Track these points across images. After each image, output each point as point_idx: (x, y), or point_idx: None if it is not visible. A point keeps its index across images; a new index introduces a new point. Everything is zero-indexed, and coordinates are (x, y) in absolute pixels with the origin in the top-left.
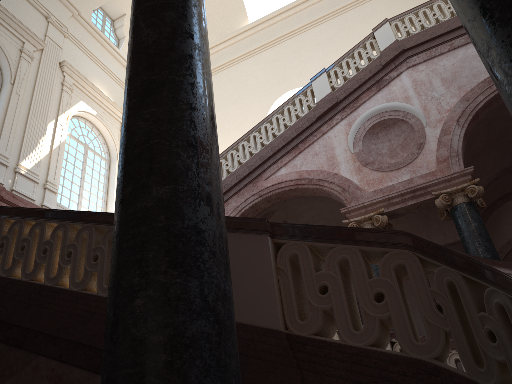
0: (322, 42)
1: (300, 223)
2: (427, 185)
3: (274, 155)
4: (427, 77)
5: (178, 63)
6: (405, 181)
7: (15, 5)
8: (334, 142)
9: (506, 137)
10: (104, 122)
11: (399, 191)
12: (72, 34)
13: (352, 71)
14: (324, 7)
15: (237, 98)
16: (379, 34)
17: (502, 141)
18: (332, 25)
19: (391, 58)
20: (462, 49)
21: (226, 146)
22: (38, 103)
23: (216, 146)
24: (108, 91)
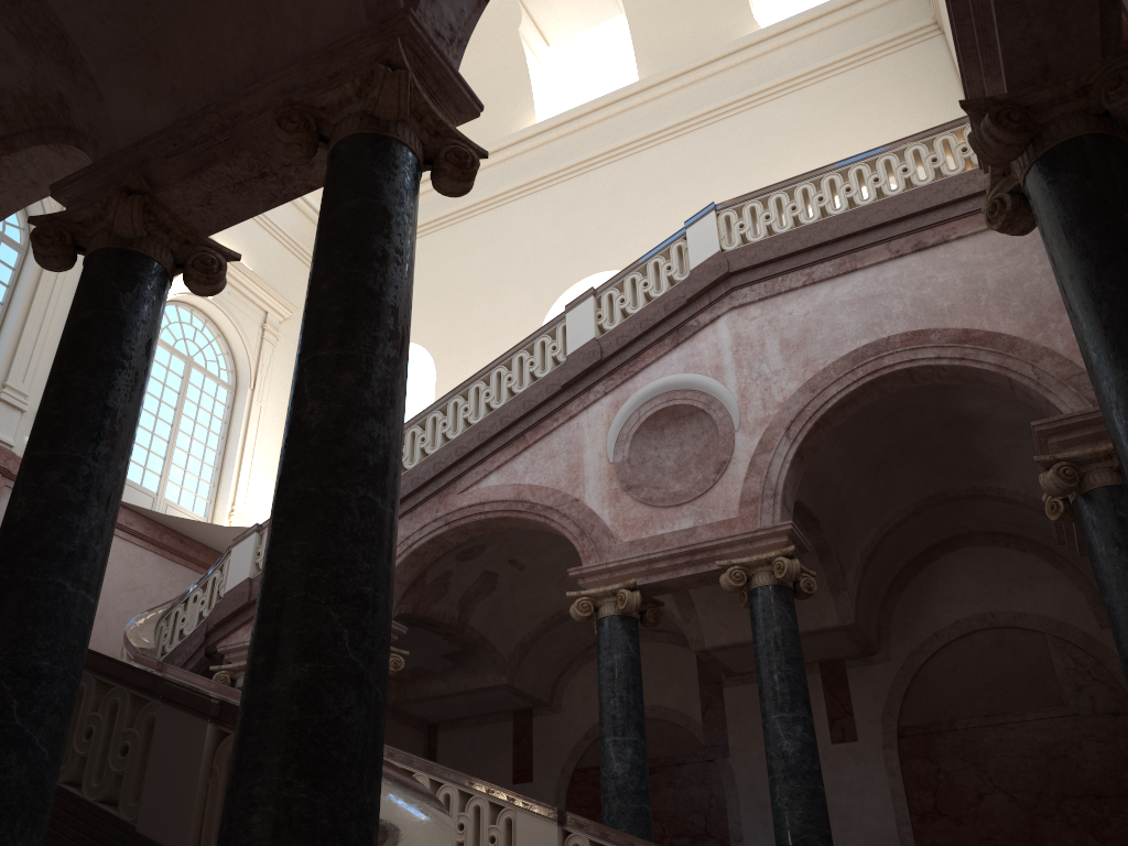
0: (666, 180)
1: (543, 564)
2: (714, 545)
3: (481, 446)
4: (758, 332)
5: (41, 553)
6: (683, 530)
7: None
8: (585, 436)
9: (929, 440)
10: (229, 312)
11: (666, 550)
12: None
13: (637, 300)
14: (681, 105)
15: (494, 277)
16: (693, 234)
17: (923, 447)
18: (690, 144)
19: (704, 286)
20: (827, 286)
21: (461, 375)
22: None
23: (67, 661)
24: (244, 247)
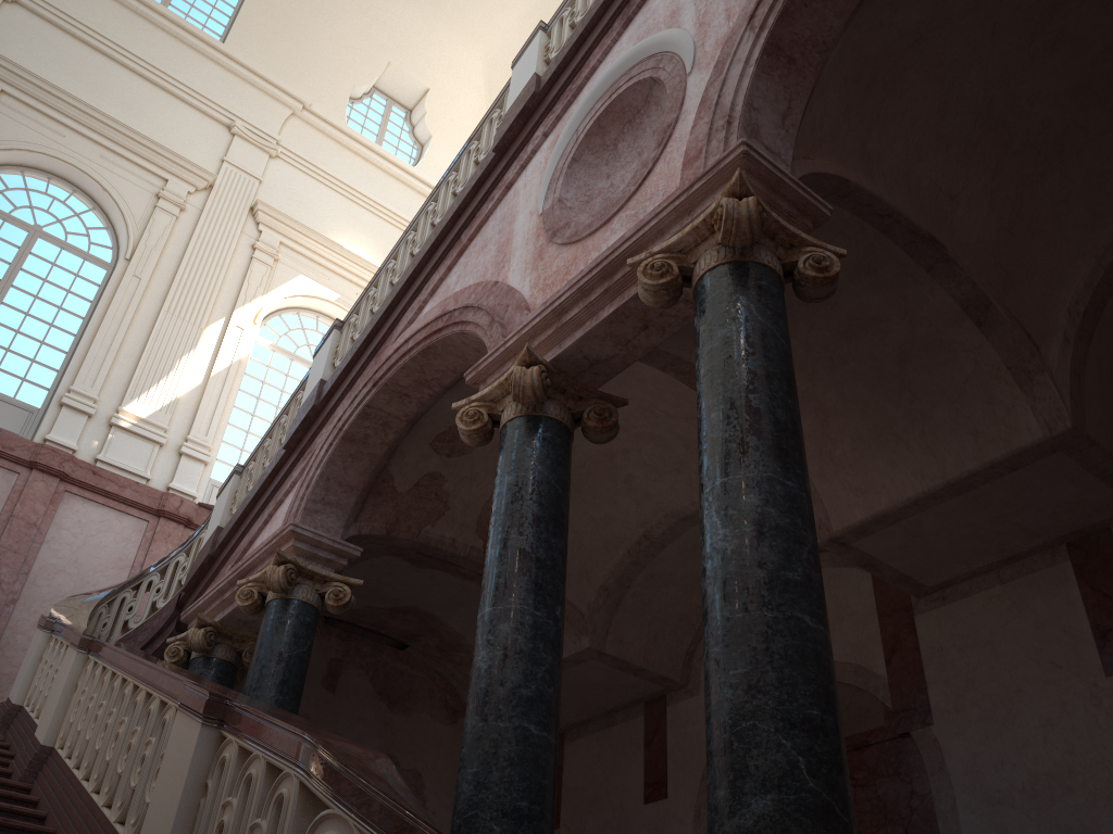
0: None
1: (590, 457)
2: (635, 243)
3: (418, 274)
4: None
5: None
6: (606, 250)
7: (156, 116)
8: (519, 202)
9: None
10: None
11: (574, 284)
12: (290, 148)
13: (587, 1)
14: None
15: None
16: None
17: None
18: None
19: None
20: None
21: None
22: (184, 289)
23: None
24: (377, 249)
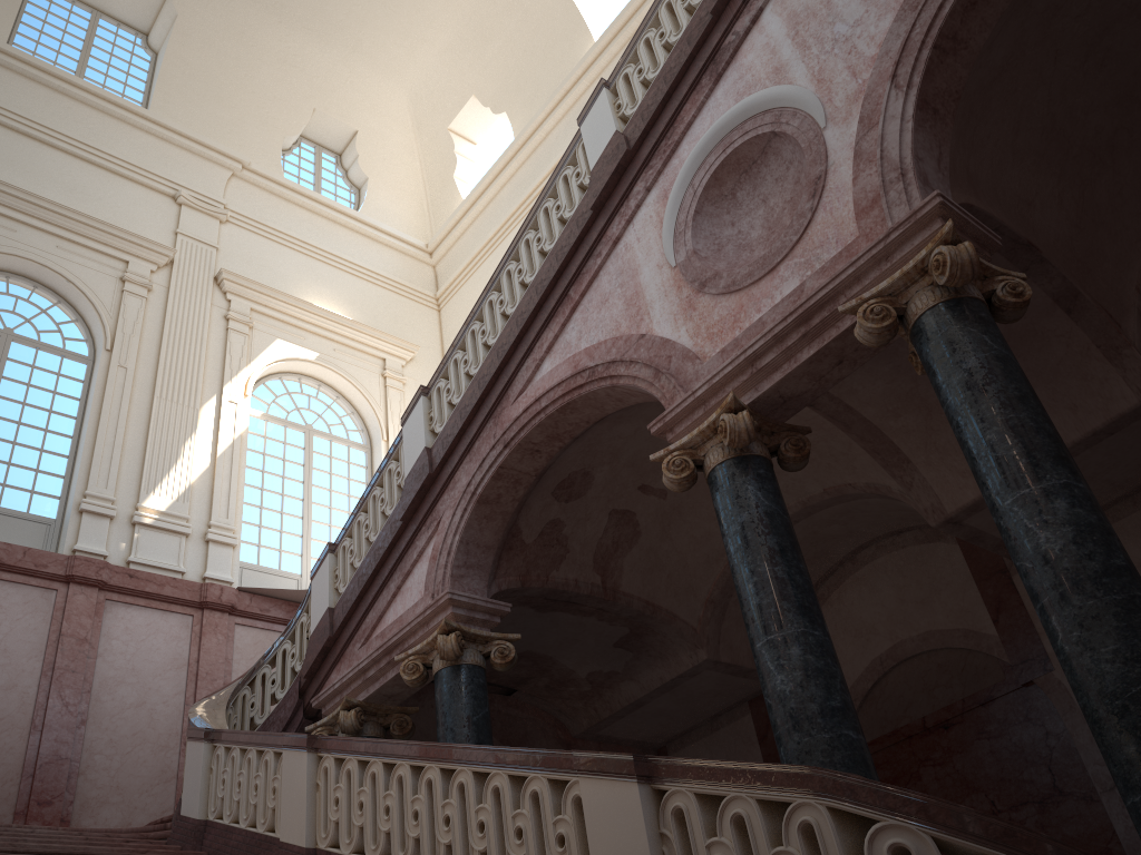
0: None
1: None
2: (832, 290)
3: (524, 334)
4: None
5: None
6: (786, 297)
7: (100, 196)
8: (636, 255)
9: None
10: (340, 369)
11: (767, 332)
12: (238, 211)
13: (656, 58)
14: None
15: None
16: None
17: None
18: None
19: None
20: None
21: None
22: (171, 372)
23: None
24: (342, 301)
